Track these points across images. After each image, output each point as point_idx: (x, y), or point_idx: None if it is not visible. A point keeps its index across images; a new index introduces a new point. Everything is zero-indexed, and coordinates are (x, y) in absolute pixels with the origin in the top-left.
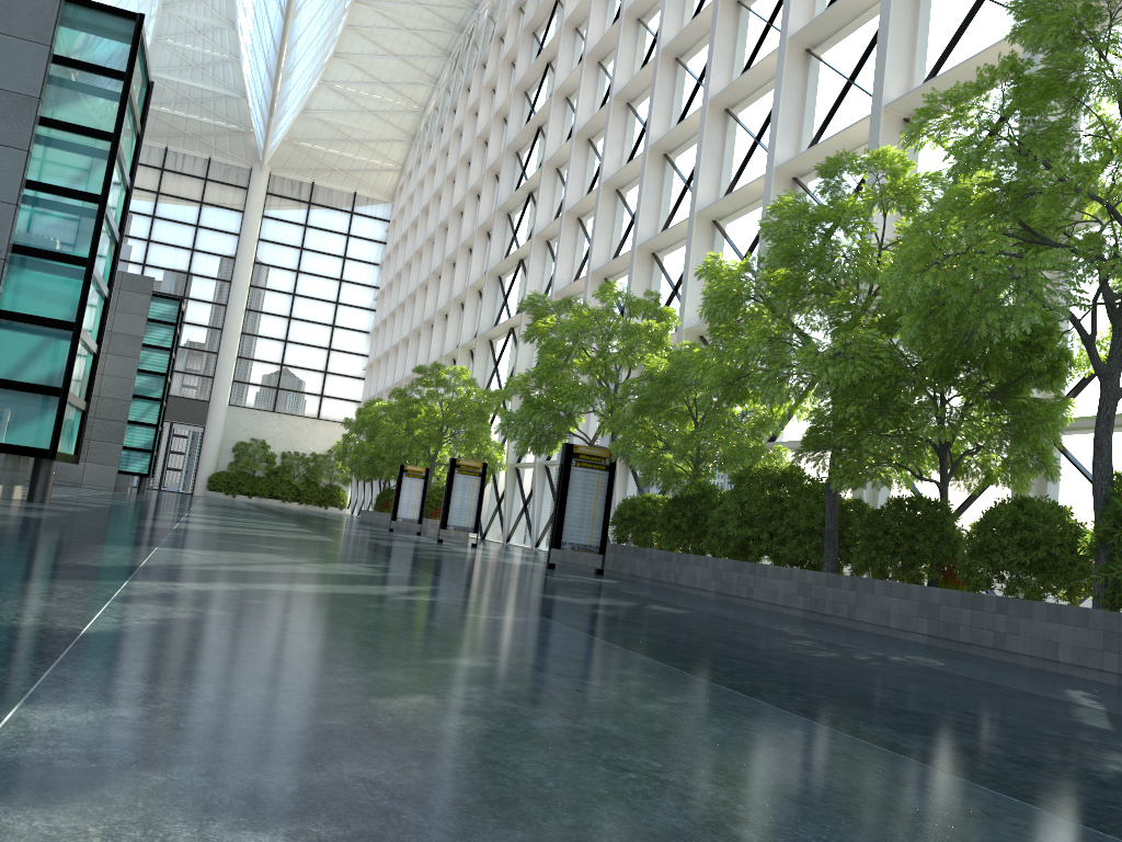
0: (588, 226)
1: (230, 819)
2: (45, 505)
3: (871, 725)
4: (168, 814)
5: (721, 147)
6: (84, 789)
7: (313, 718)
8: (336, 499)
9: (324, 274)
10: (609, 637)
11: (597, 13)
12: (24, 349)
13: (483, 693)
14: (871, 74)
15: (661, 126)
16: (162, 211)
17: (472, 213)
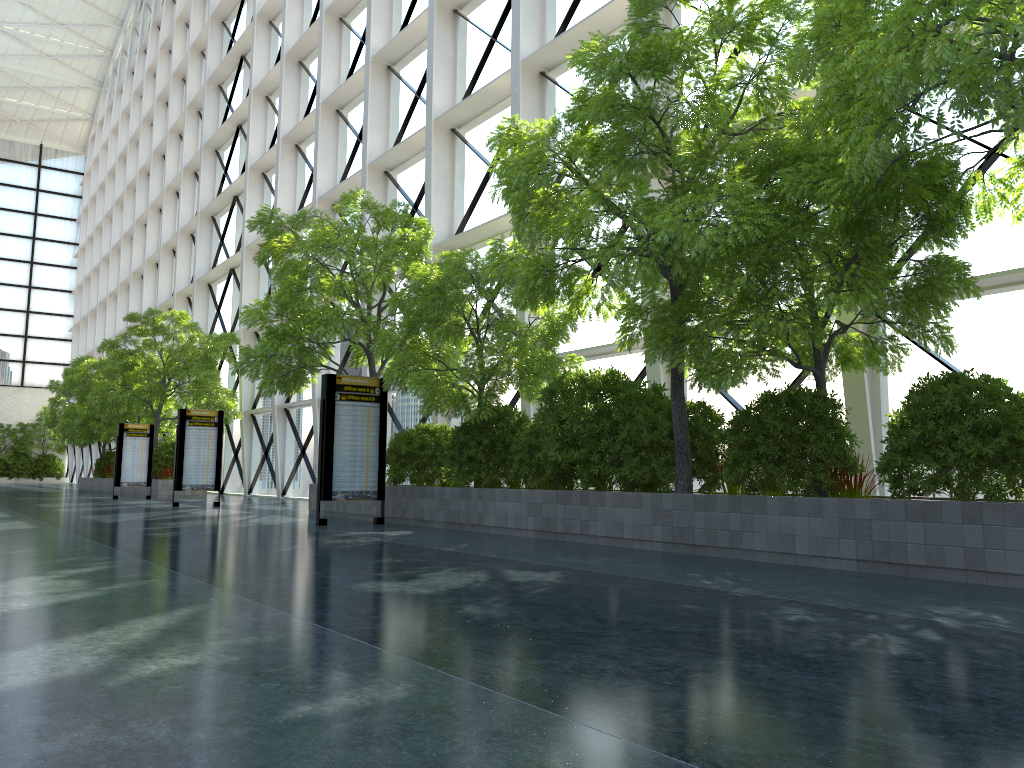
0: (308, 153)
1: None
2: None
3: None
4: None
5: (453, 51)
6: None
7: None
8: (52, 468)
9: (14, 233)
10: (613, 715)
11: None
12: None
13: None
14: None
15: (382, 36)
16: None
17: (176, 154)
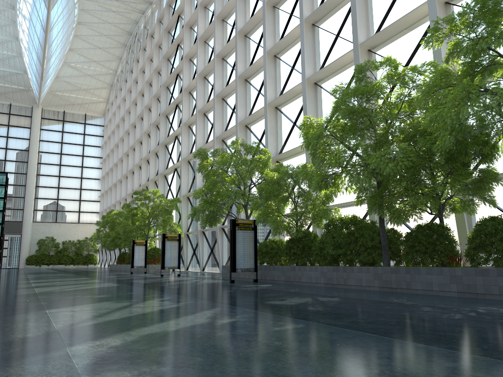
0: (209, 117)
1: None
2: None
3: None
4: None
5: (274, 73)
6: None
7: None
8: (92, 260)
9: (74, 154)
10: (364, 329)
11: (201, 19)
12: None
13: None
14: (346, 32)
15: (242, 66)
16: None
17: (147, 117)
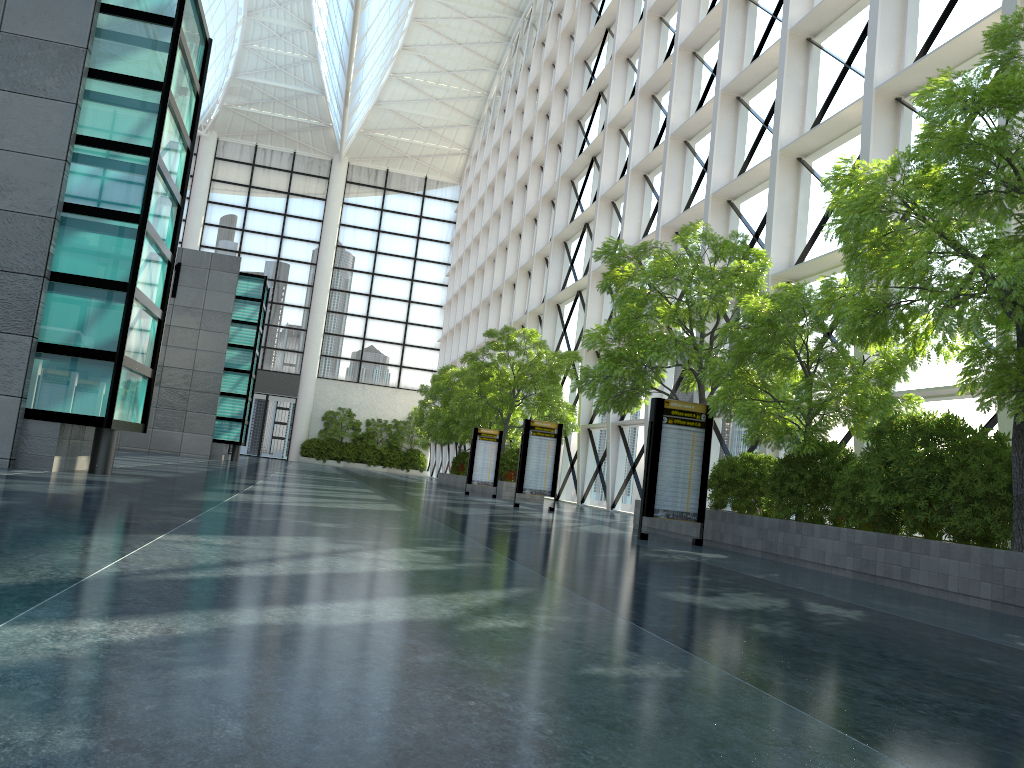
0: (655, 183)
1: None
2: (101, 477)
3: None
4: None
5: (804, 79)
6: None
7: None
8: (417, 462)
9: (400, 254)
10: (853, 722)
11: None
12: (78, 312)
13: None
14: None
15: (732, 68)
16: (254, 202)
17: (536, 184)
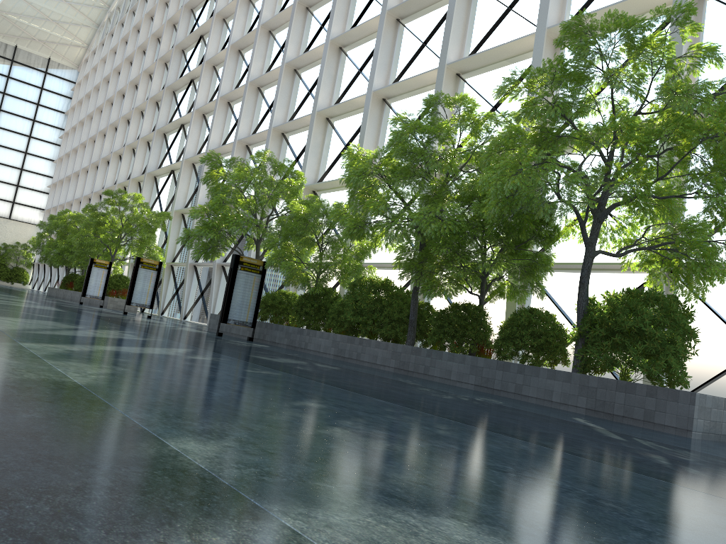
0: (235, 108)
1: (412, 510)
2: None
3: (542, 441)
4: (380, 508)
5: (335, 71)
6: (314, 495)
7: (318, 444)
8: (21, 277)
9: (21, 114)
10: (339, 386)
11: None
12: None
13: (358, 425)
14: (436, 42)
15: (294, 51)
16: None
17: (145, 87)
